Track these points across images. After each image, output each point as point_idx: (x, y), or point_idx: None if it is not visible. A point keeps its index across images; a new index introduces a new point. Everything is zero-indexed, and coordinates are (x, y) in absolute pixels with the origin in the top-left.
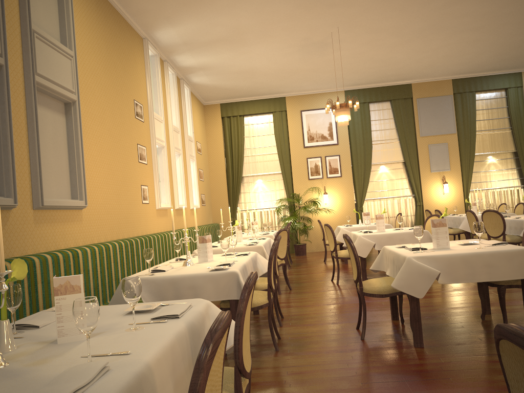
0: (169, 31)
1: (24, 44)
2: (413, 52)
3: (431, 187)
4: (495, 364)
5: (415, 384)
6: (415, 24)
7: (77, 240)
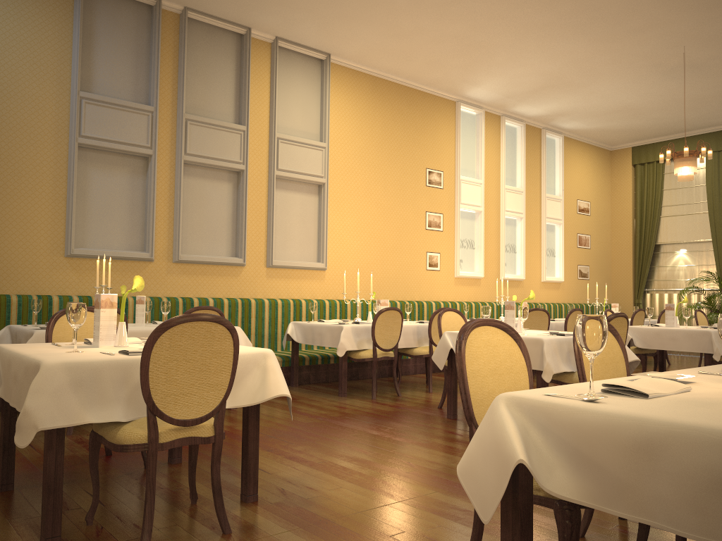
0: (478, 90)
1: (270, 149)
2: None
3: None
4: (447, 433)
5: (365, 424)
6: None
7: (315, 294)
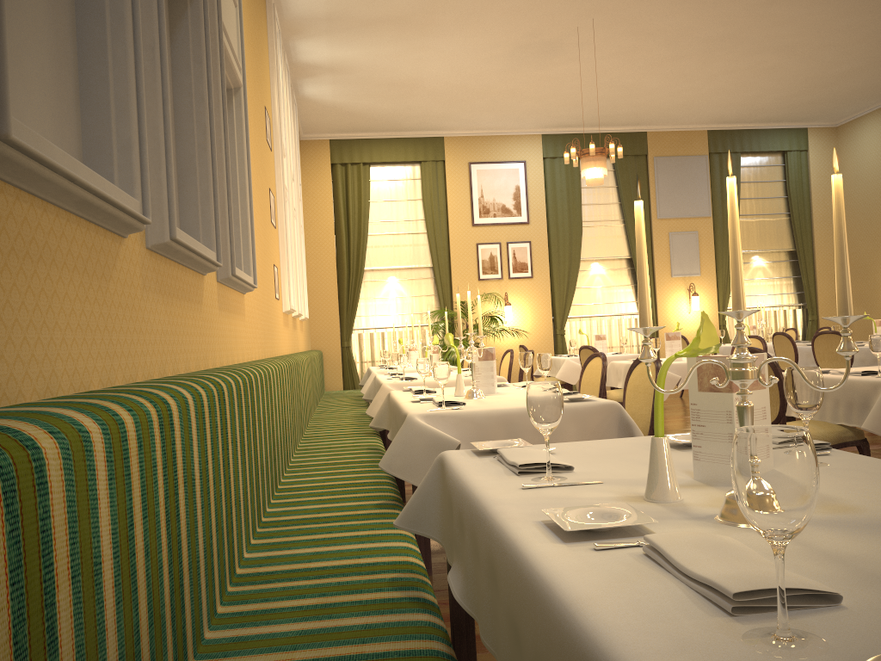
0: None
1: None
2: (676, 78)
3: (671, 300)
4: None
5: None
6: (707, 29)
7: (243, 351)
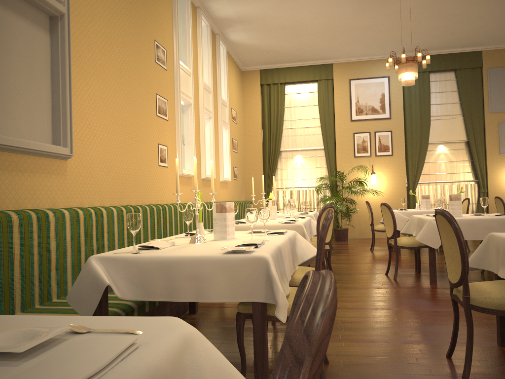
0: None
1: None
2: (494, 6)
3: (499, 171)
4: None
5: None
6: None
7: (56, 200)
